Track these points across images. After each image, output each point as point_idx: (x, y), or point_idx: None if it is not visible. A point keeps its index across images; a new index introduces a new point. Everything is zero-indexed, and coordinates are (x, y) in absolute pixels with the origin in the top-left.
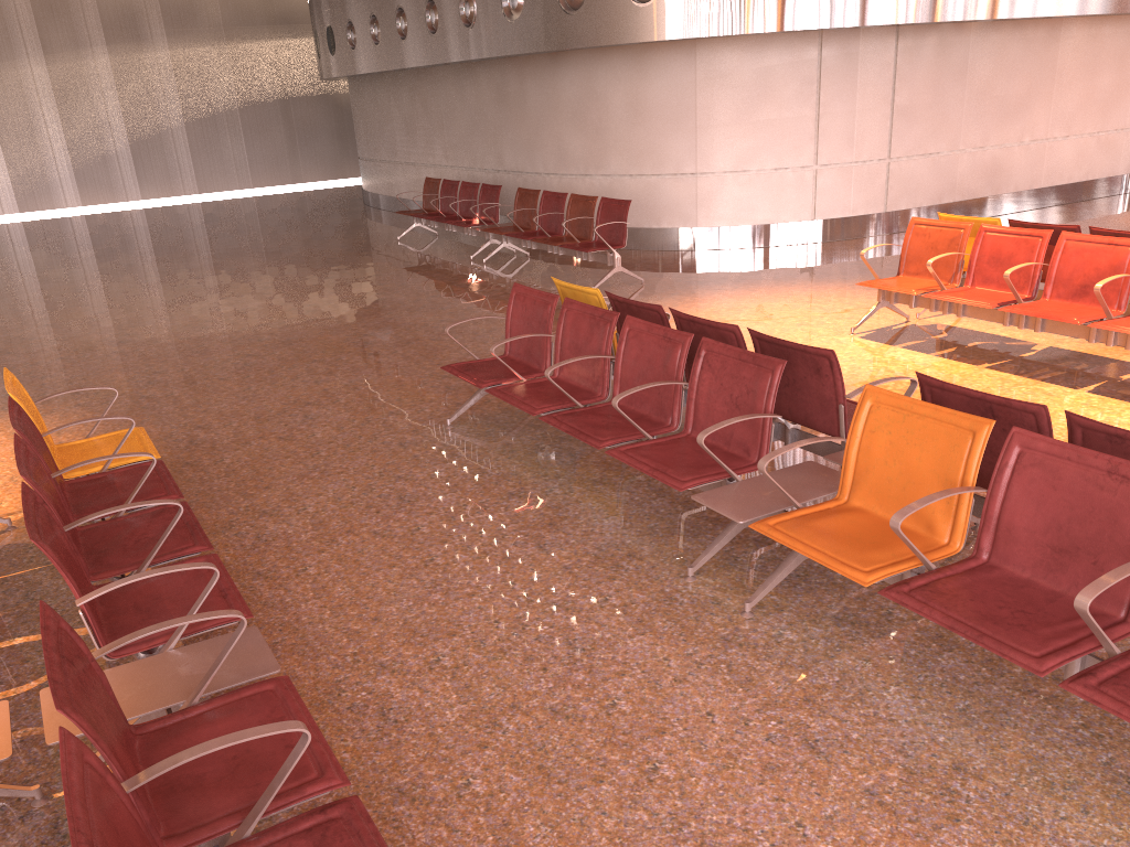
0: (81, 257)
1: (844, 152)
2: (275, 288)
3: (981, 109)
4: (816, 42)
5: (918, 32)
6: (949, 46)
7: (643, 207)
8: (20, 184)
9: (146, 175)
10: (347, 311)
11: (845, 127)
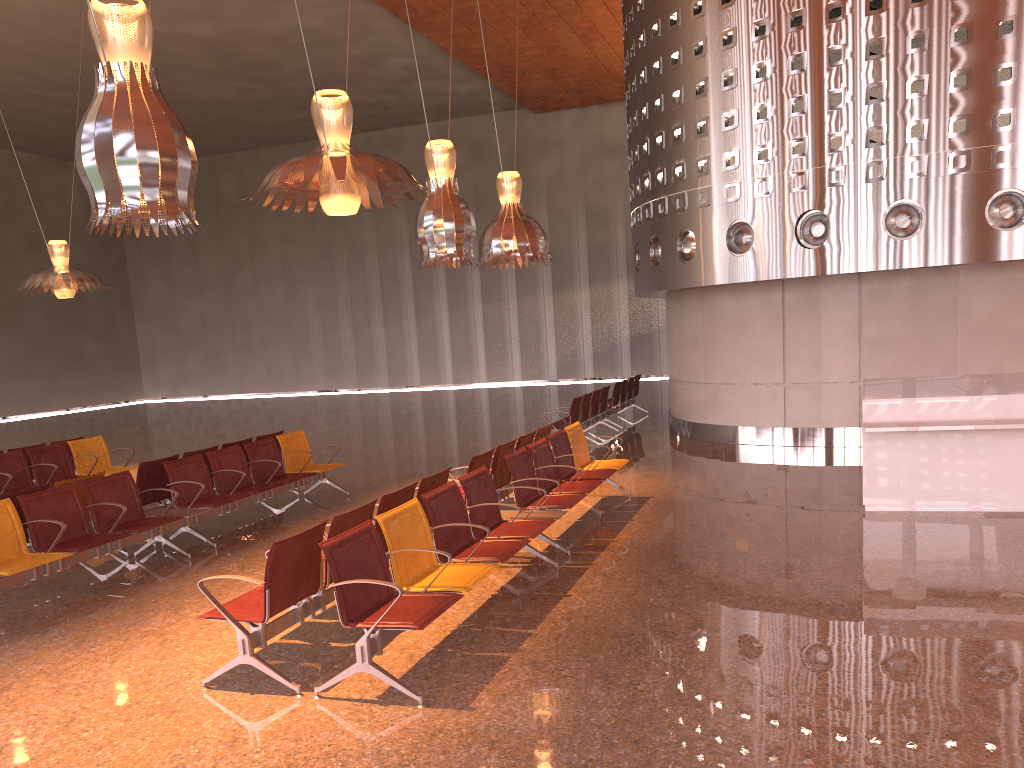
0: (481, 407)
1: (812, 374)
2: (464, 433)
3: (986, 341)
4: (780, 288)
5: (886, 277)
6: (929, 287)
7: (683, 405)
8: (560, 362)
9: (636, 359)
10: (433, 448)
11: (811, 354)
